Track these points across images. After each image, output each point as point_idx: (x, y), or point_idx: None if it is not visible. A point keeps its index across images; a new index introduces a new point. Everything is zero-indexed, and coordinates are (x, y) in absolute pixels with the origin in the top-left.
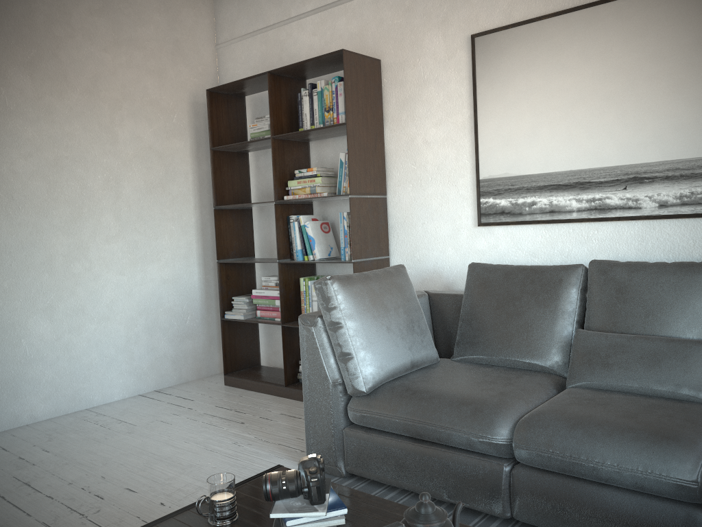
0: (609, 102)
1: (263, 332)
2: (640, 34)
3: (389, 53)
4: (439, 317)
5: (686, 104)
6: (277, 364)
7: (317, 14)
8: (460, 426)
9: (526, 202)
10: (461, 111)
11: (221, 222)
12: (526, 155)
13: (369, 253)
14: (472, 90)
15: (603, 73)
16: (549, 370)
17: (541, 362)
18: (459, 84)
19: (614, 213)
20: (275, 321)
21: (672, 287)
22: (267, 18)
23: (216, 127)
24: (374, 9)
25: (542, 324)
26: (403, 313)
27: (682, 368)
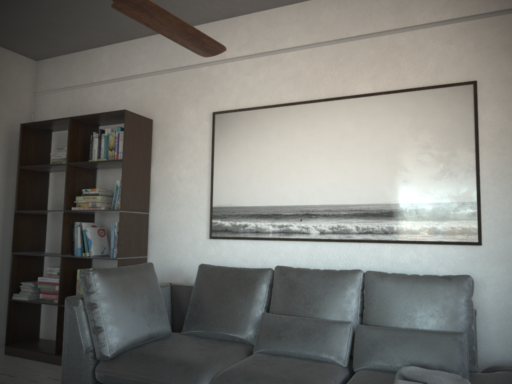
0: (293, 165)
1: (45, 311)
2: (312, 126)
3: (159, 116)
4: (176, 302)
5: (336, 171)
6: (53, 337)
7: (112, 83)
8: (175, 381)
9: (241, 224)
10: (204, 160)
11: (20, 223)
12: (242, 193)
13: (131, 253)
14: (211, 147)
15: (290, 147)
16: (245, 341)
17: (240, 335)
18: (203, 142)
19: (294, 236)
20: (53, 302)
21: (322, 286)
22: (76, 80)
23: (25, 152)
24: (151, 86)
25: (243, 309)
26: (147, 298)
27: (323, 339)
